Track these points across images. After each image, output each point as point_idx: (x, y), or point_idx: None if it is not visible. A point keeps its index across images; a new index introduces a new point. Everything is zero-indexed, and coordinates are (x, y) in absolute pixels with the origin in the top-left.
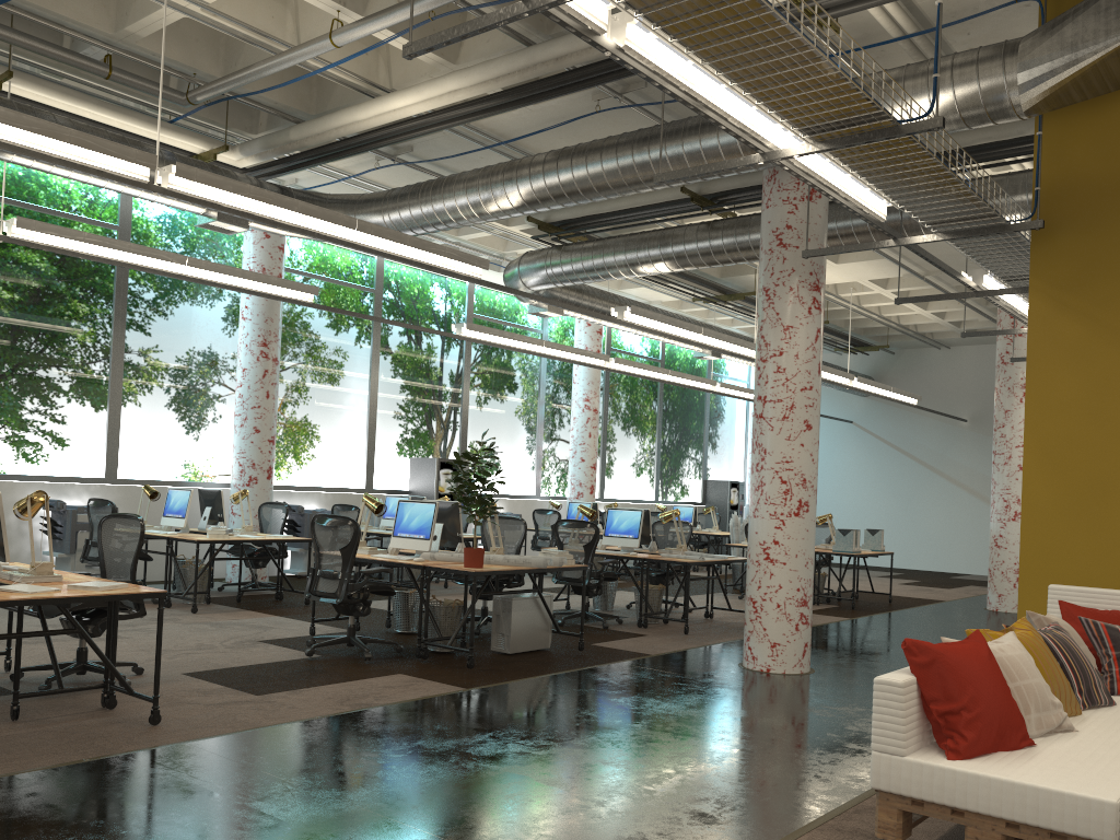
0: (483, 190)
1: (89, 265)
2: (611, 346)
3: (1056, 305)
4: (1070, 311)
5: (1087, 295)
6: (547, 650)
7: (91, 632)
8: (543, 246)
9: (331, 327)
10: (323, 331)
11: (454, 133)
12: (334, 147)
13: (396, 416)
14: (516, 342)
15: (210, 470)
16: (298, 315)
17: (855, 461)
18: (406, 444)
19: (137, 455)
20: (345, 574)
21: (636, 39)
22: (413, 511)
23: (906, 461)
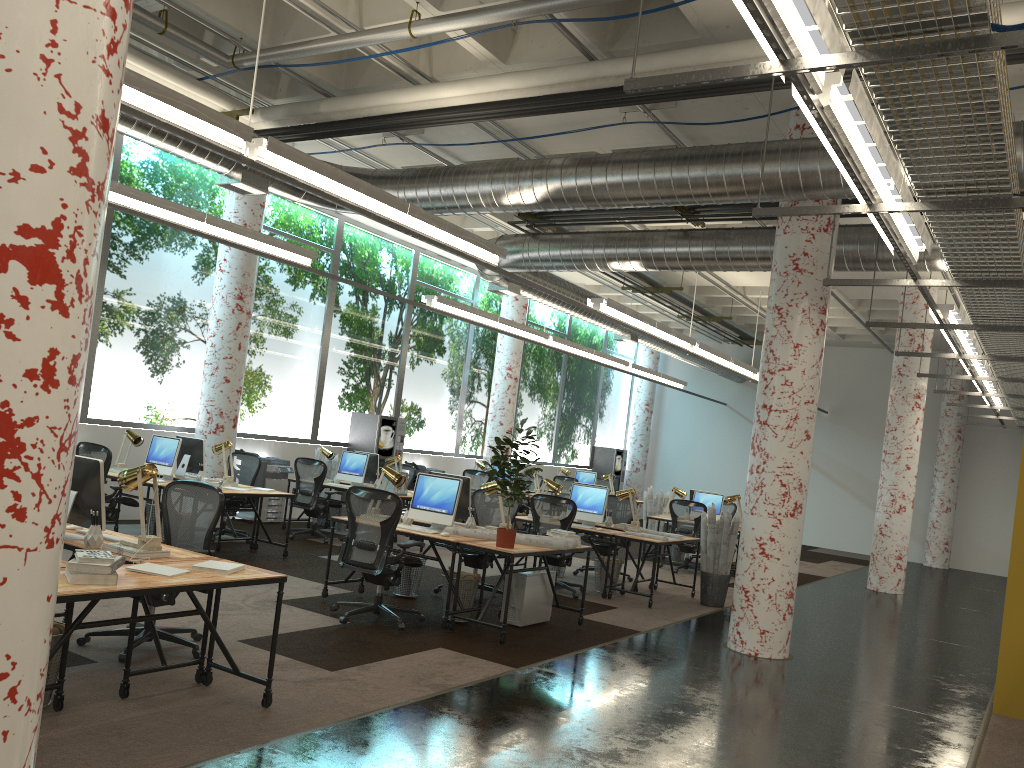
0: (510, 184)
1: None
2: (528, 319)
3: None
4: None
5: None
6: (546, 622)
7: (164, 600)
8: (502, 228)
9: (293, 283)
10: (285, 287)
11: (472, 123)
12: (365, 124)
13: (342, 372)
14: (475, 316)
15: (173, 414)
16: (264, 270)
17: (726, 439)
18: (349, 399)
19: (107, 396)
20: (384, 547)
21: (833, 100)
22: (435, 485)
23: None
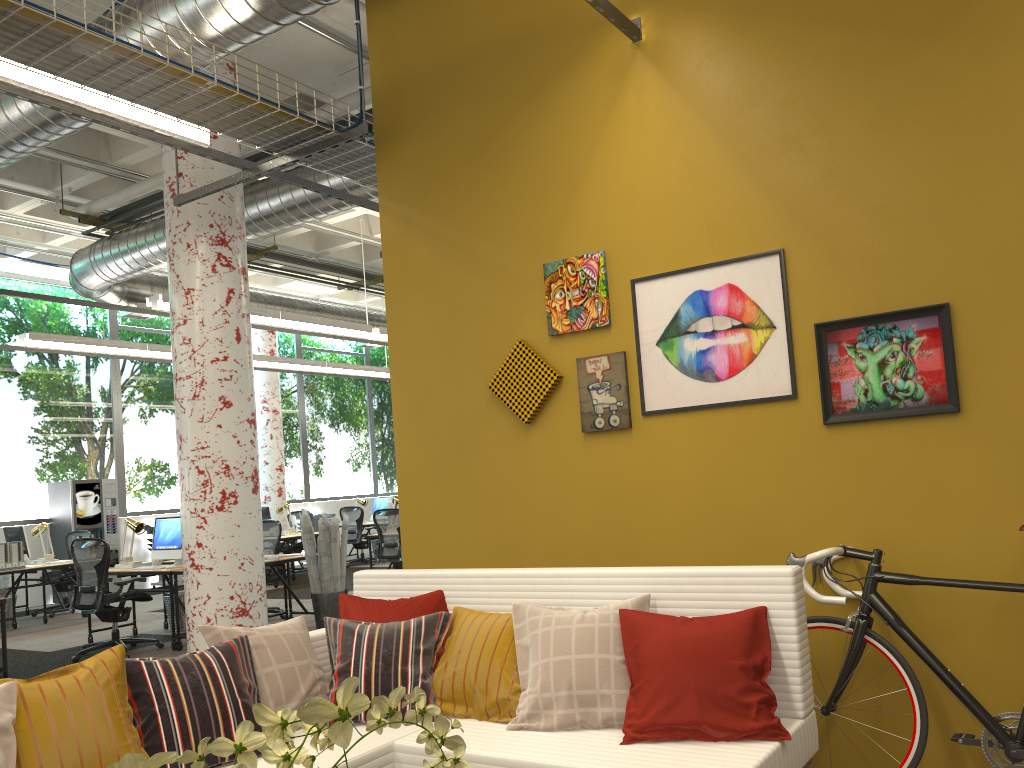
0: None
1: None
2: (302, 344)
3: (404, 225)
4: (416, 230)
5: (430, 209)
6: None
7: None
8: None
9: None
10: None
11: None
12: None
13: (24, 440)
14: (109, 348)
15: None
16: None
17: None
18: (41, 469)
19: None
20: None
21: None
22: None
23: None
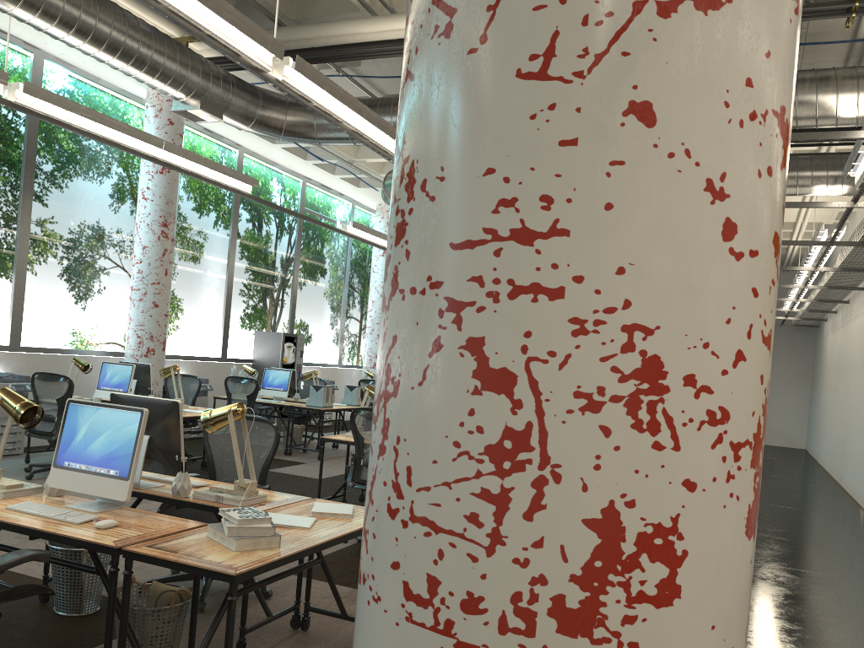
0: None
1: (1, 132)
2: None
3: None
4: None
5: None
6: None
7: None
8: None
9: (202, 211)
10: (195, 215)
11: None
12: (324, 54)
13: (246, 294)
14: (380, 240)
15: (100, 340)
16: None
17: None
18: (252, 319)
19: (38, 324)
20: None
21: None
22: None
23: None
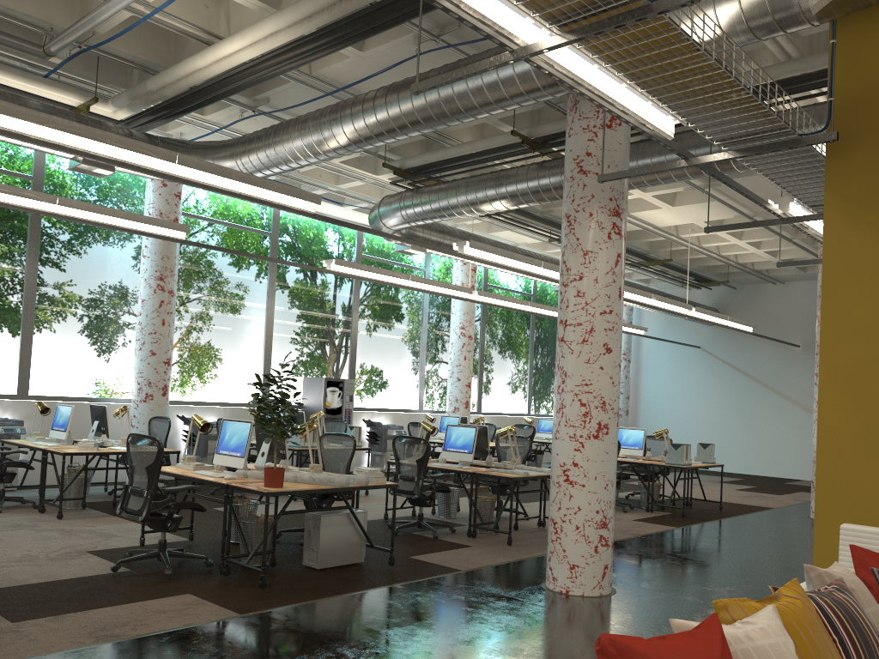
0: (314, 130)
1: (4, 210)
2: (488, 282)
3: (852, 222)
4: (867, 227)
5: None
6: (361, 564)
7: None
8: None
9: (231, 265)
10: (223, 269)
11: (299, 83)
12: (183, 94)
13: (290, 341)
14: (384, 277)
15: (117, 388)
16: (200, 254)
17: (703, 380)
18: (299, 365)
19: (47, 375)
20: (148, 492)
21: None
22: (233, 429)
23: (746, 380)
